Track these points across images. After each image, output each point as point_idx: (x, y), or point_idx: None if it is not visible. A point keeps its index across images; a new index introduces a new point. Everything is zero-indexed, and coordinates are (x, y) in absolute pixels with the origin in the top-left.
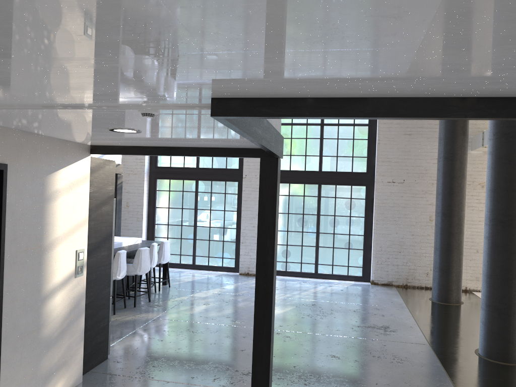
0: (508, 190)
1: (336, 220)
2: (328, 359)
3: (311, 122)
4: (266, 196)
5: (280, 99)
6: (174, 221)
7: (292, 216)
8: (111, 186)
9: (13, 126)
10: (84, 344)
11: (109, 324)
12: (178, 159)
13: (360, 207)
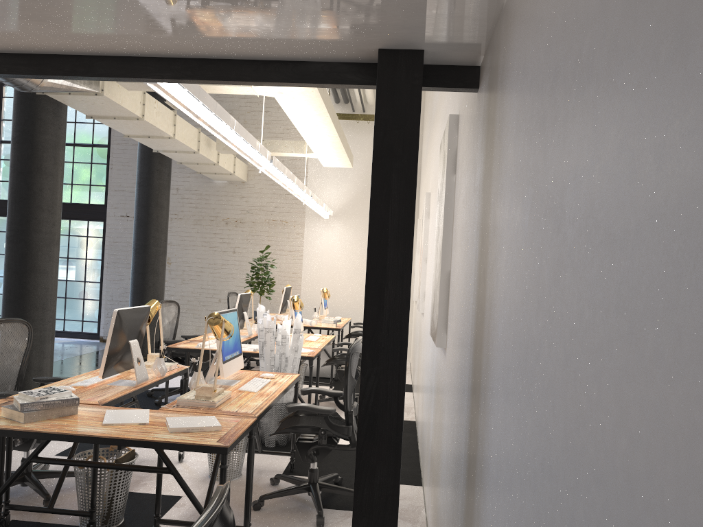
0: (13, 202)
1: (70, 263)
2: None
3: None
4: None
5: None
6: None
7: None
8: None
9: None
10: None
11: None
12: None
13: (98, 248)
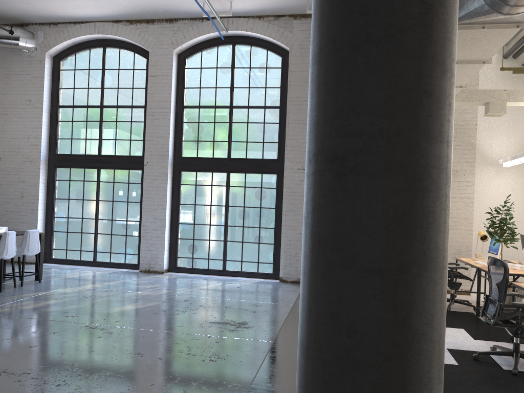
0: None
1: (245, 212)
2: (127, 357)
3: (219, 105)
4: None
5: None
6: (74, 214)
7: (199, 208)
8: None
9: None
10: None
11: None
12: (79, 146)
13: (271, 198)
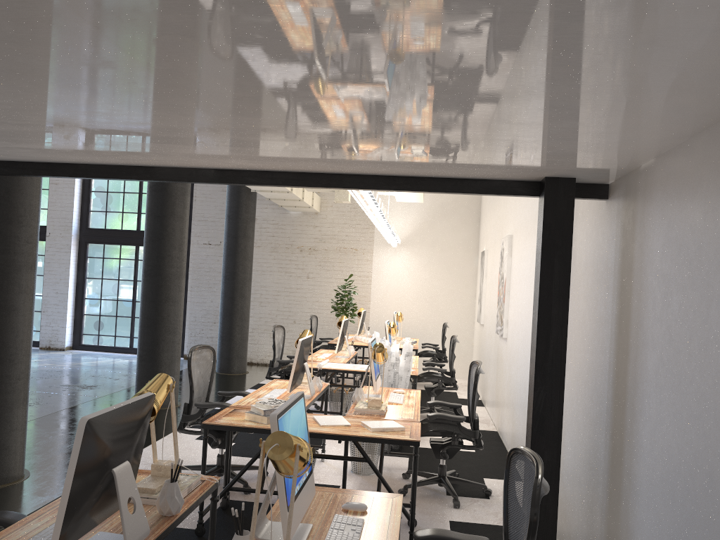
0: (150, 241)
1: None
2: None
3: None
4: None
5: None
6: None
7: (106, 282)
8: None
9: None
10: None
11: None
12: None
13: None
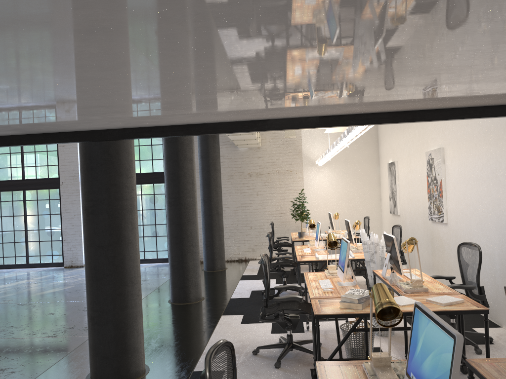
0: (171, 180)
1: (144, 213)
2: (43, 315)
3: None
4: None
5: None
6: (7, 228)
7: None
8: None
9: None
10: None
11: None
12: (6, 174)
13: (162, 201)
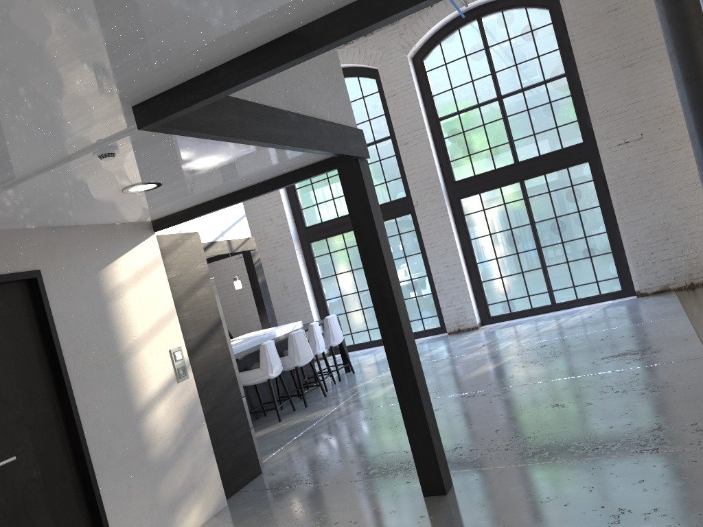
0: None
1: (560, 223)
2: (547, 411)
3: (483, 101)
4: (359, 213)
5: (200, 76)
6: (347, 290)
7: (496, 237)
8: (201, 263)
9: (30, 224)
10: (220, 460)
11: (250, 431)
12: (328, 210)
13: (589, 195)
